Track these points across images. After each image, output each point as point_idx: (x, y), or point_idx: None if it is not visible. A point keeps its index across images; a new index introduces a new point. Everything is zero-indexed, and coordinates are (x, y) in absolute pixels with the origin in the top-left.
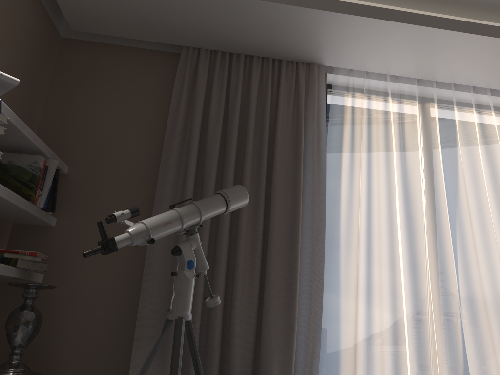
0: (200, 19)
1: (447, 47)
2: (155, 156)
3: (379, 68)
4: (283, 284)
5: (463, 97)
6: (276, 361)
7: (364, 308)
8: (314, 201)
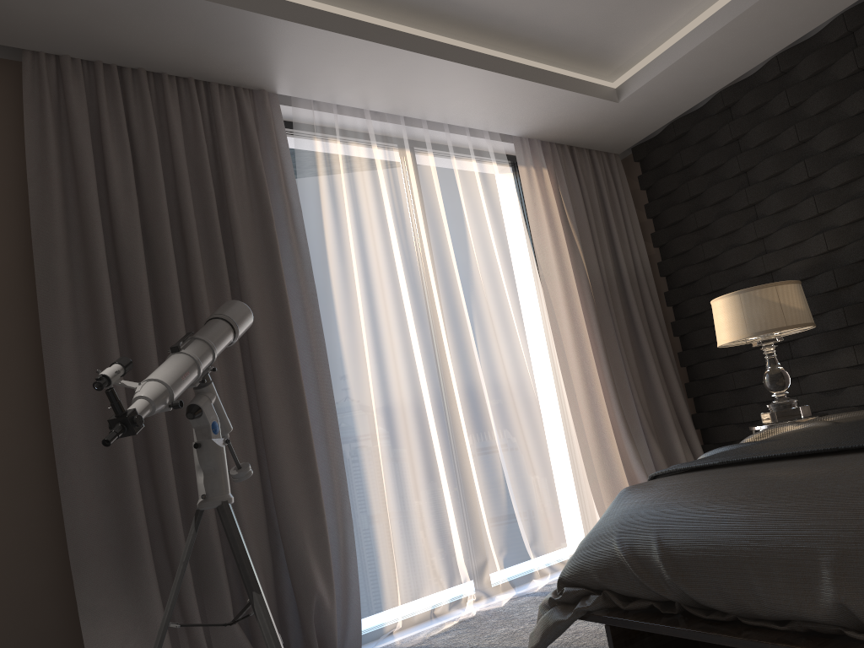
0: (83, 14)
1: (454, 82)
2: (11, 259)
3: (357, 102)
4: (291, 432)
5: (461, 143)
6: (307, 536)
7: (385, 442)
8: (305, 307)
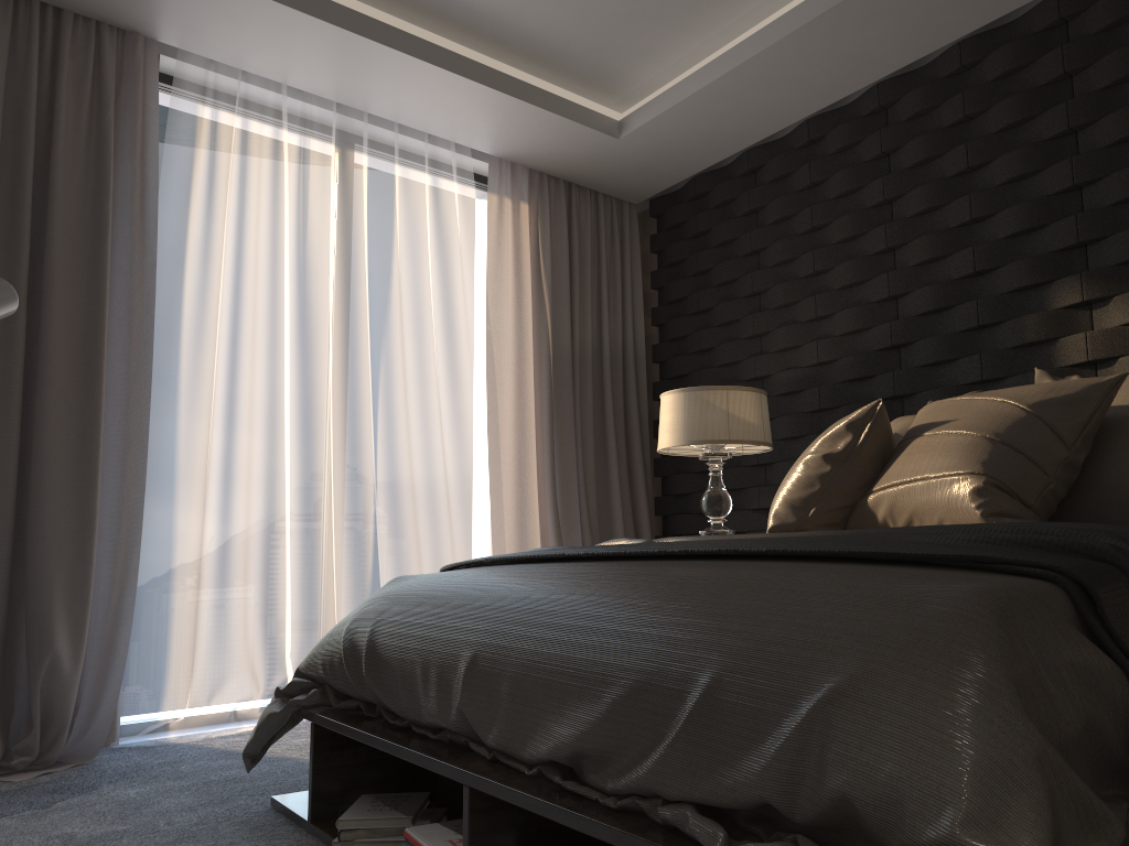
0: None
1: (394, 72)
2: None
3: (269, 72)
4: (72, 456)
5: (412, 150)
6: (59, 583)
7: (217, 494)
8: (133, 308)
